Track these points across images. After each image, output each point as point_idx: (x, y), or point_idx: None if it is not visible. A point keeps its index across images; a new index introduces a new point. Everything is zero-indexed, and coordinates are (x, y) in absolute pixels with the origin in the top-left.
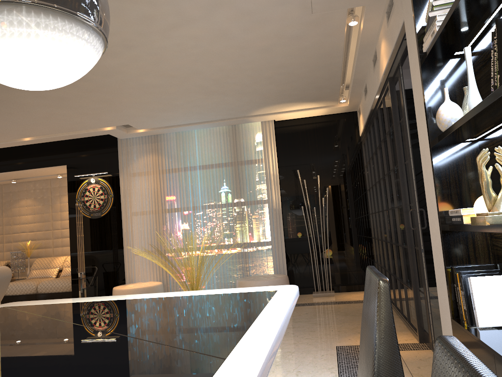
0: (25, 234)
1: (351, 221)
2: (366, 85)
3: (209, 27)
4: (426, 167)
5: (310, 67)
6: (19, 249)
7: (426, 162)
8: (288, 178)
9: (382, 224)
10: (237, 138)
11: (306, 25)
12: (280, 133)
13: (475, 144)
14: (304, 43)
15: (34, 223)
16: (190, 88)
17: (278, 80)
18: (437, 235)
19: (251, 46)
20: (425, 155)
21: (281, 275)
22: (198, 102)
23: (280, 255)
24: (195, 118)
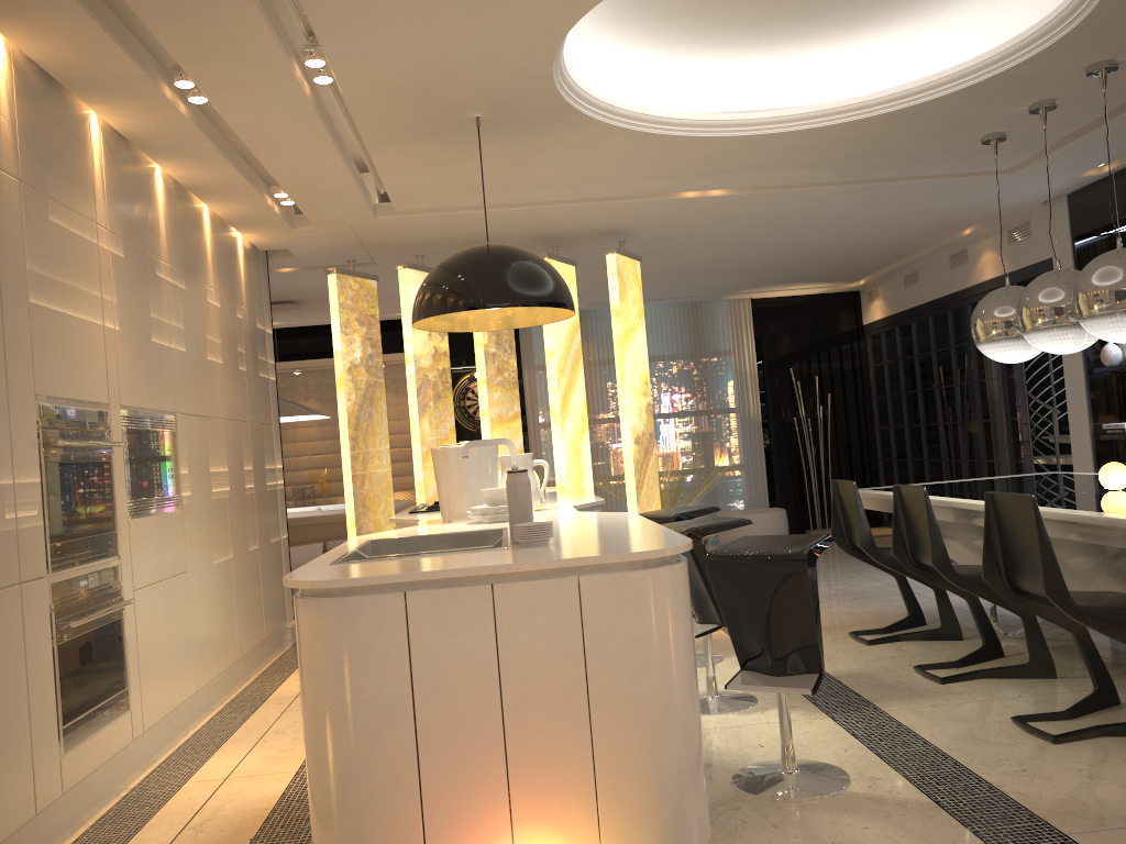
0: (305, 458)
1: (850, 438)
2: (918, 274)
3: (838, 232)
4: (1073, 389)
5: (875, 257)
6: (296, 483)
7: (1075, 385)
8: (767, 379)
9: (925, 440)
10: (698, 321)
11: (923, 232)
12: (756, 316)
13: (1119, 374)
14: (900, 242)
15: (321, 440)
16: (726, 270)
17: (826, 265)
18: (1084, 444)
19: (850, 243)
20: (1073, 379)
21: (774, 507)
22: (704, 281)
23: (759, 483)
24: (666, 295)
